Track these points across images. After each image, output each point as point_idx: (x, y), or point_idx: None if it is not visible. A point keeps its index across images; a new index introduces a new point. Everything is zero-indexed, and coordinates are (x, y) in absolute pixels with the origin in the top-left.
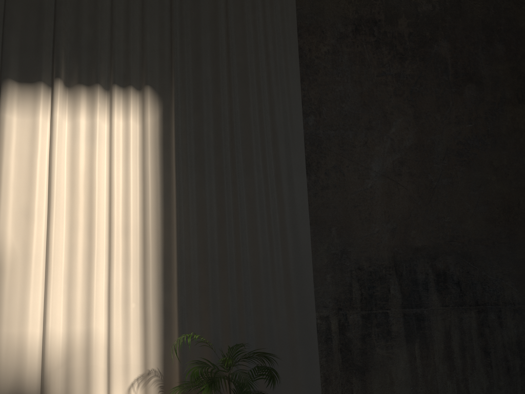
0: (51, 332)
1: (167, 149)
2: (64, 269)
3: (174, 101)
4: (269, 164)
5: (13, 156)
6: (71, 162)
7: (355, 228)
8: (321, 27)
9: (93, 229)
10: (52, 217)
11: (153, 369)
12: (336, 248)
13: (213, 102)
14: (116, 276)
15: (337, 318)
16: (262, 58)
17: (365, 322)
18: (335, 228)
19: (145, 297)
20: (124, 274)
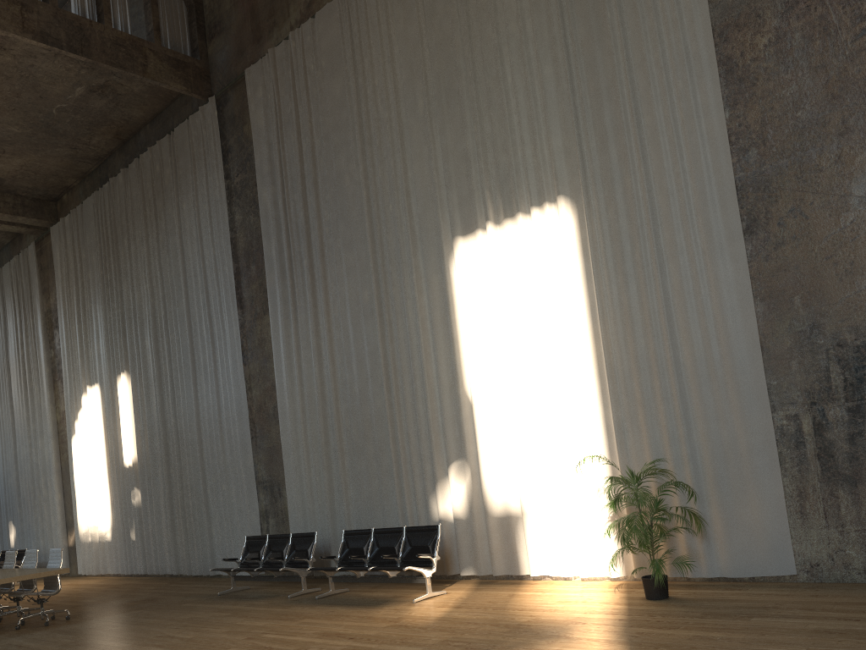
0: (518, 456)
1: (587, 257)
2: (522, 399)
3: (583, 203)
4: (694, 241)
5: (471, 306)
6: (511, 298)
7: (829, 289)
8: (755, 11)
9: (536, 358)
10: (503, 354)
11: (601, 486)
12: (802, 323)
13: (624, 186)
14: (559, 400)
15: (810, 415)
16: (672, 104)
17: (853, 417)
18: (798, 296)
19: (586, 417)
20: (566, 397)
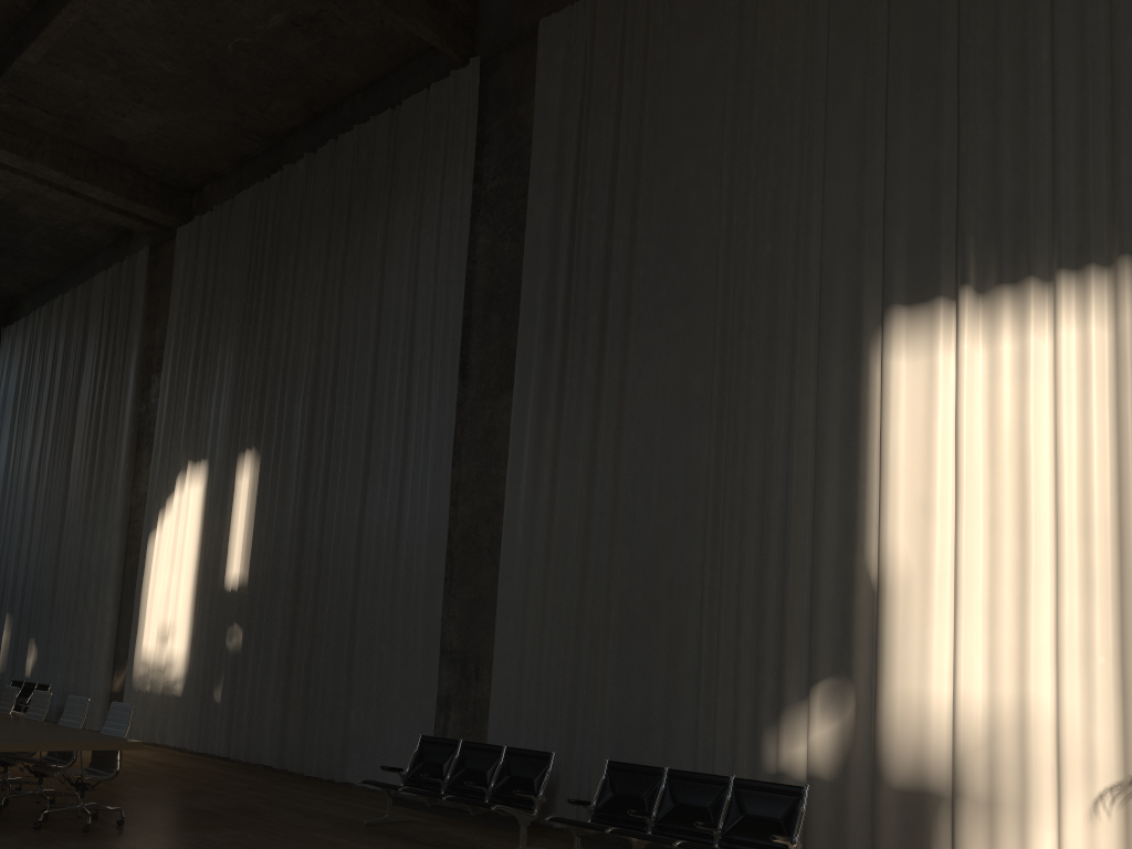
0: (963, 693)
1: None
2: (983, 595)
3: None
4: None
5: (902, 423)
6: (988, 419)
7: None
8: None
9: (1027, 528)
10: (960, 513)
11: None
12: None
13: None
14: (1067, 607)
15: None
16: None
17: None
18: None
19: (1123, 647)
20: (1083, 605)
